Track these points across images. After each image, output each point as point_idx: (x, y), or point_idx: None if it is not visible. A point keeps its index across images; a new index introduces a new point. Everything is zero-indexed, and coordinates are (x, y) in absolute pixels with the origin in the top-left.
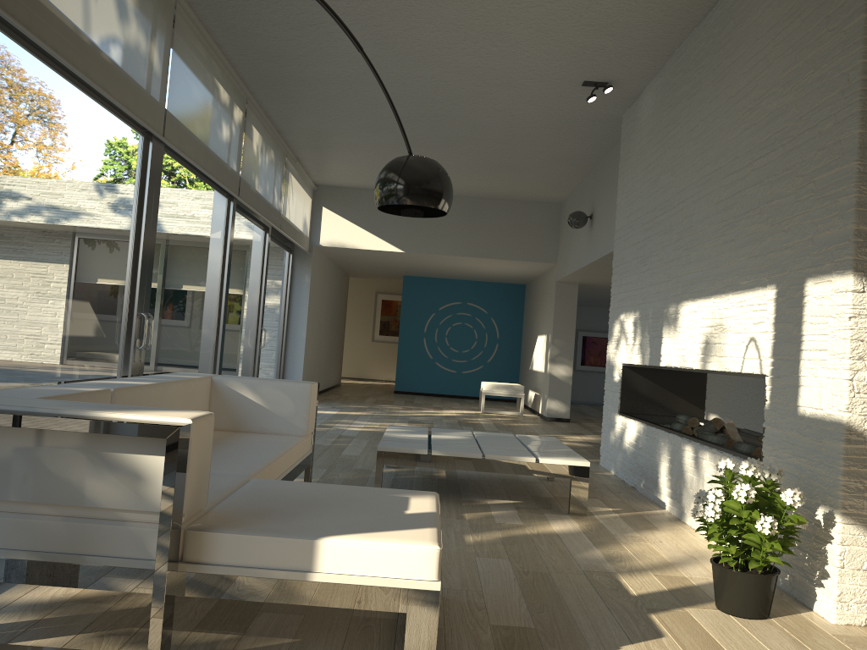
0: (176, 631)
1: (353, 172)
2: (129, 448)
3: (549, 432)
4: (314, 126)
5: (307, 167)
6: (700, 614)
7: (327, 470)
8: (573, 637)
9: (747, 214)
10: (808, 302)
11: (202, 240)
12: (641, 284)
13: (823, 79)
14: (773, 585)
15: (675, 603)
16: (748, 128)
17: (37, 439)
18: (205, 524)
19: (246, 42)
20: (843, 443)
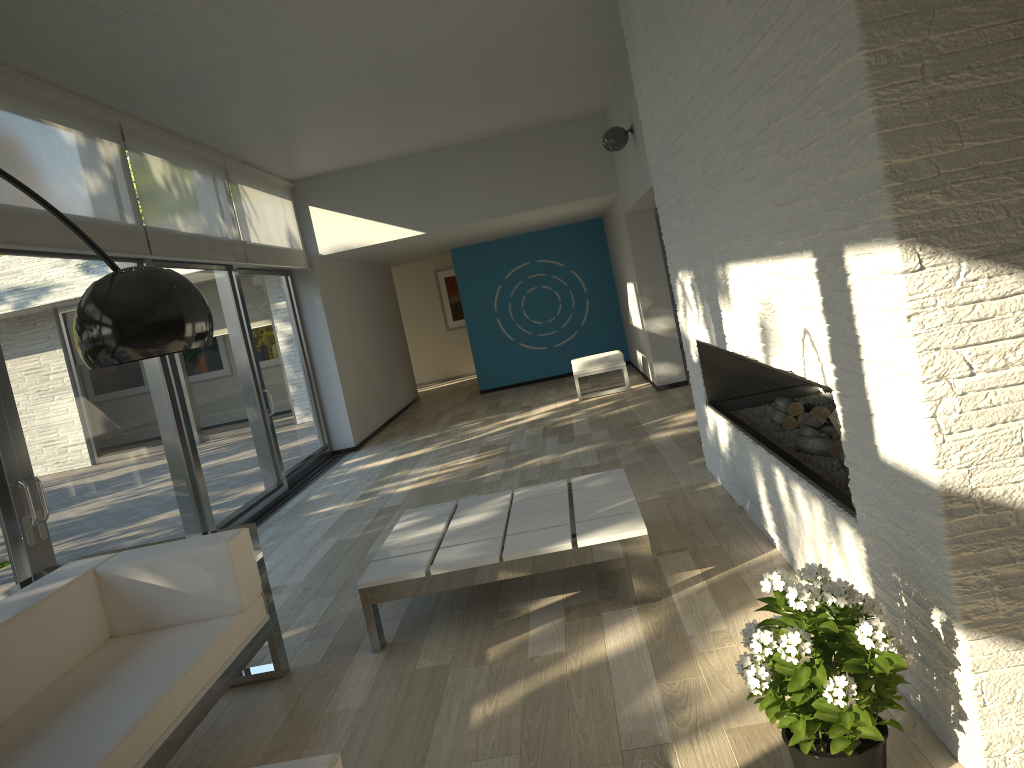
0: None
1: (324, 155)
2: None
3: (657, 414)
4: (234, 123)
5: (265, 166)
6: None
7: (334, 599)
8: None
9: (759, 138)
10: (854, 284)
11: None
12: (686, 233)
13: None
14: (879, 760)
15: None
16: (732, 0)
17: None
18: None
19: (61, 60)
20: (943, 520)
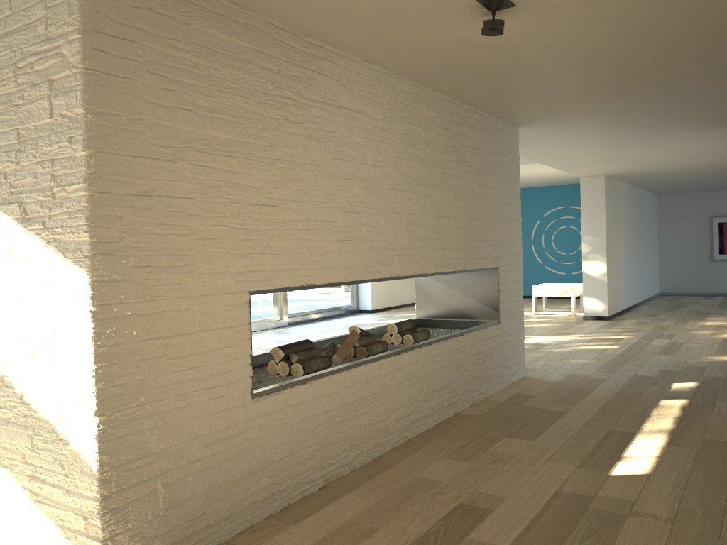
0: None
1: None
2: None
3: (534, 333)
4: None
5: None
6: None
7: None
8: None
9: None
10: None
11: None
12: None
13: None
14: None
15: None
16: None
17: None
18: None
19: None
20: None
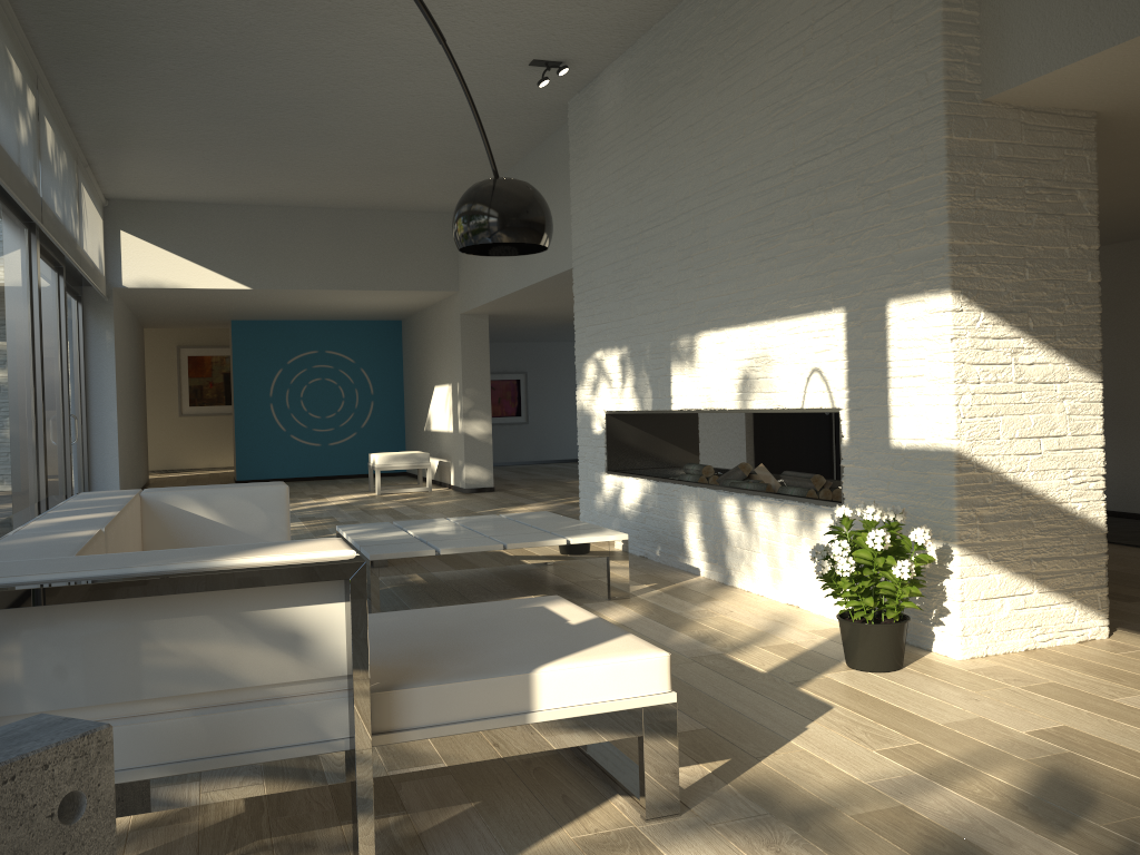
0: (322, 830)
1: (172, 179)
2: (281, 600)
3: (484, 506)
4: (131, 116)
5: (100, 173)
6: (842, 678)
7: None
8: (754, 728)
9: (793, 228)
10: (892, 325)
11: (10, 295)
12: (627, 314)
13: (891, 77)
14: (906, 631)
15: (809, 672)
16: (783, 127)
17: (144, 611)
18: (384, 681)
19: None
20: (955, 473)
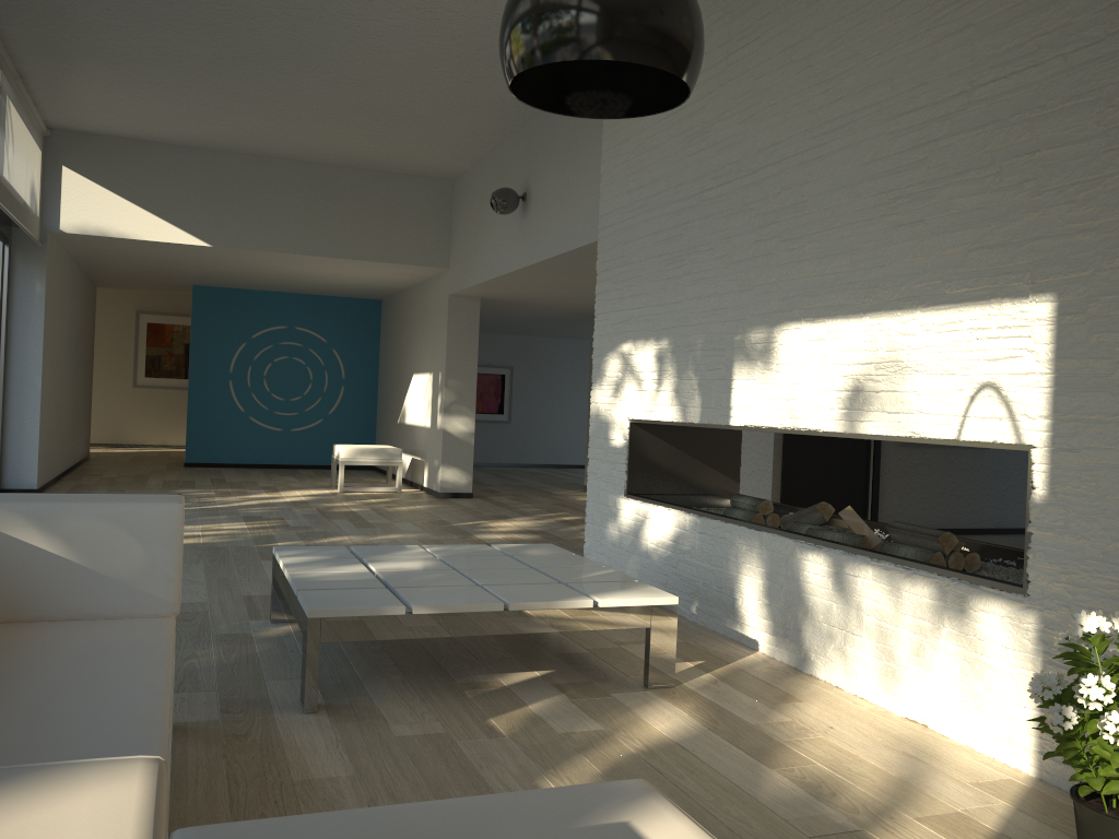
0: None
1: (123, 107)
2: None
3: (462, 517)
4: (64, 9)
5: (37, 92)
6: None
7: None
8: None
9: (961, 177)
10: None
11: None
12: (672, 297)
13: None
14: None
15: None
16: (954, 33)
17: None
18: None
19: None
20: None
